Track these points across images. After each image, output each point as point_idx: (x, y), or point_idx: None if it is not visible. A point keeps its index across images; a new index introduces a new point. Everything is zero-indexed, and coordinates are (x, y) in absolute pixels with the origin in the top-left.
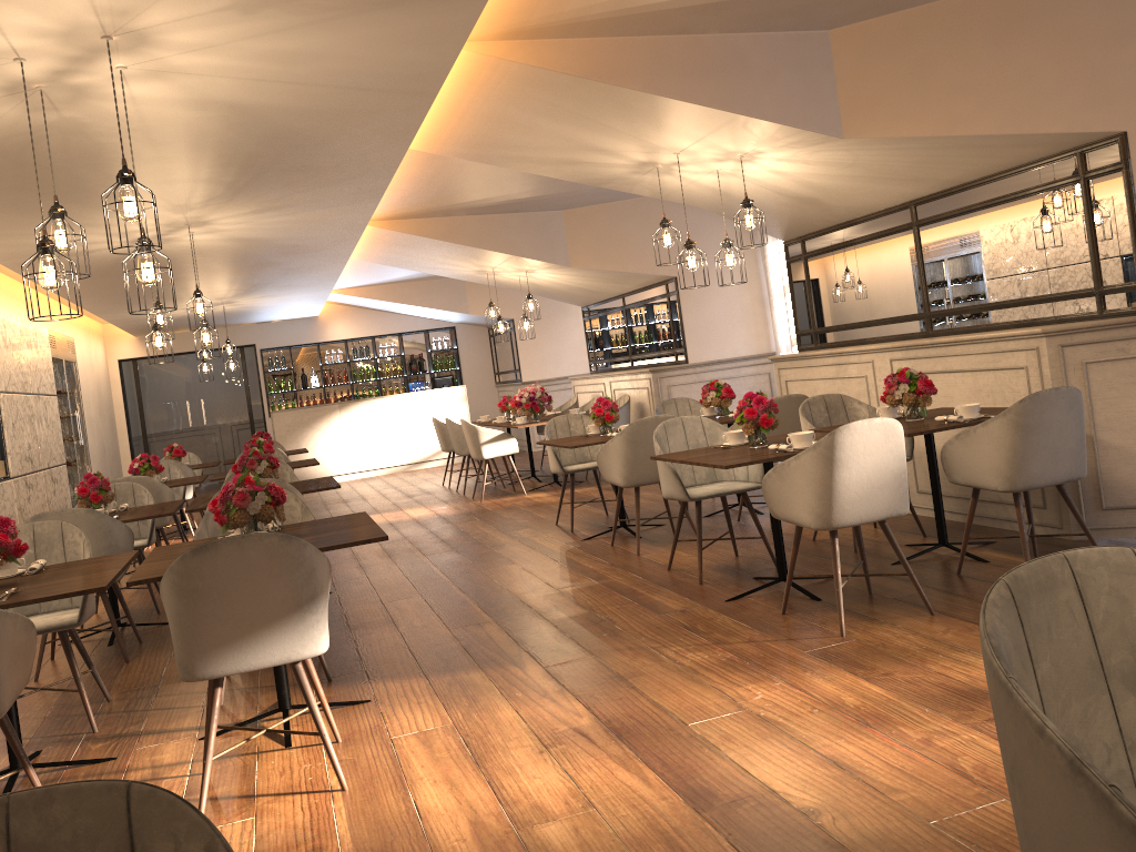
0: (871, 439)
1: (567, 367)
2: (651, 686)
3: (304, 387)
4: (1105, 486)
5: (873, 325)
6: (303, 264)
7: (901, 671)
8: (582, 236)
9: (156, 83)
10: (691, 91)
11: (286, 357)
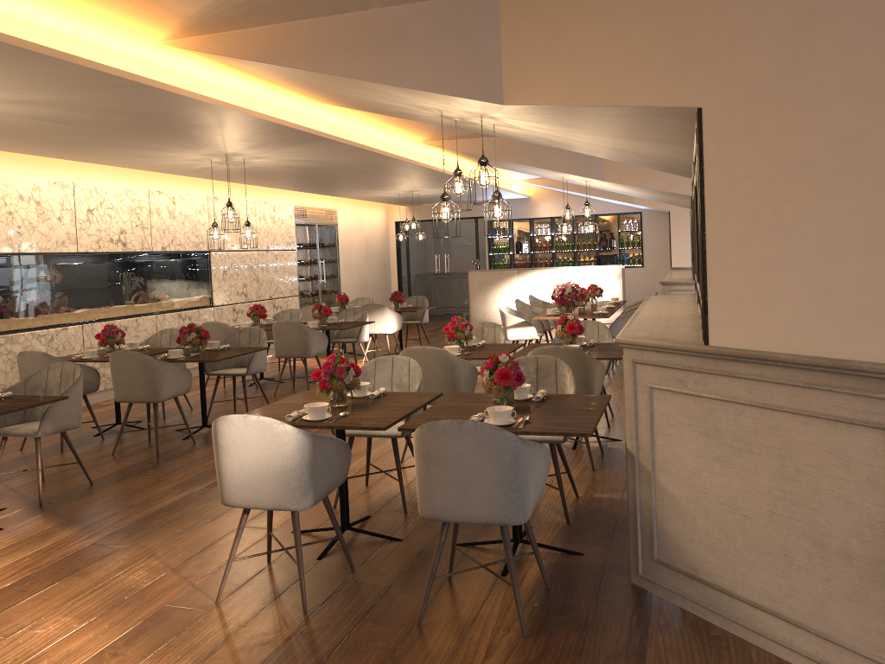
0: (248, 434)
1: None
2: (57, 588)
3: (516, 252)
4: (659, 535)
5: None
6: (401, 172)
7: (125, 657)
8: None
9: None
10: (350, 66)
11: (507, 228)
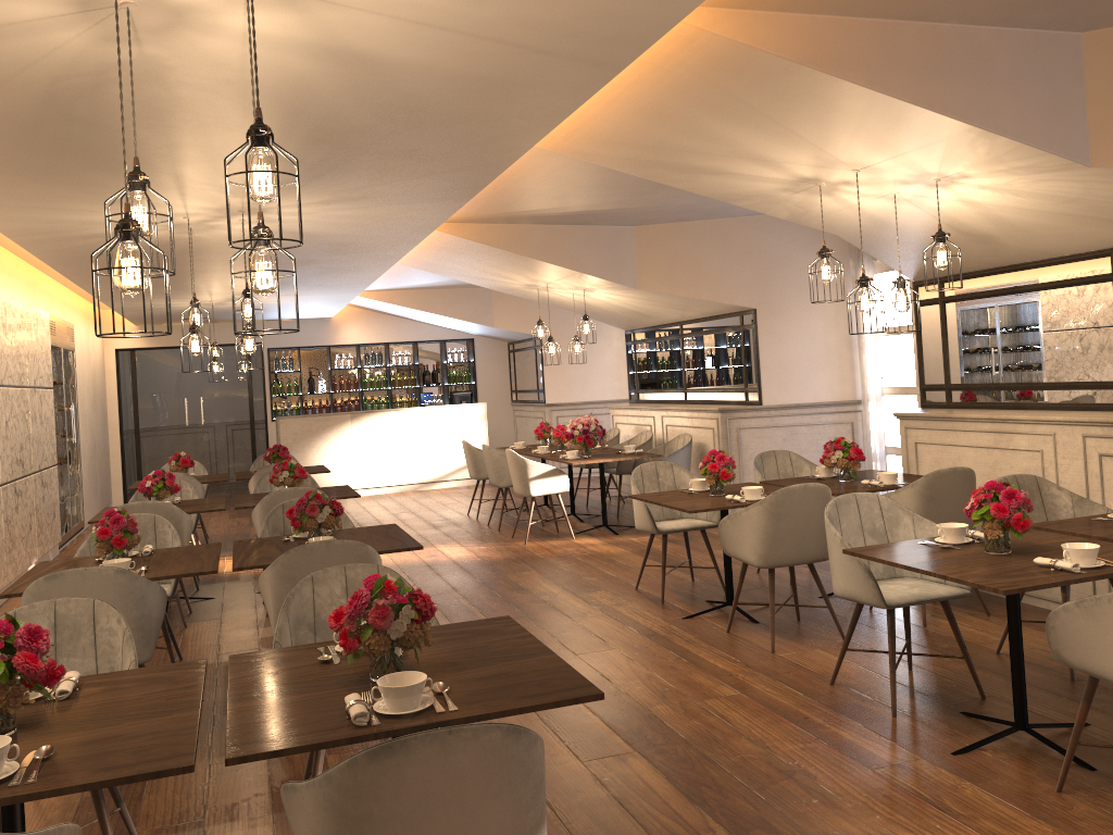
0: None
1: (595, 392)
2: None
3: (311, 392)
4: None
5: (1038, 389)
6: (345, 264)
7: None
8: (654, 256)
9: (285, 14)
10: (923, 92)
11: (294, 359)
